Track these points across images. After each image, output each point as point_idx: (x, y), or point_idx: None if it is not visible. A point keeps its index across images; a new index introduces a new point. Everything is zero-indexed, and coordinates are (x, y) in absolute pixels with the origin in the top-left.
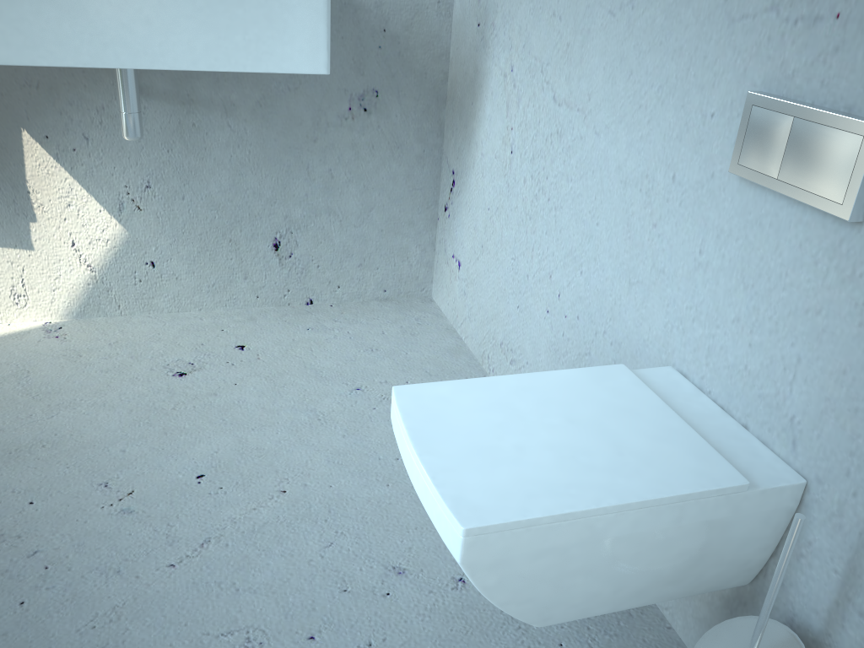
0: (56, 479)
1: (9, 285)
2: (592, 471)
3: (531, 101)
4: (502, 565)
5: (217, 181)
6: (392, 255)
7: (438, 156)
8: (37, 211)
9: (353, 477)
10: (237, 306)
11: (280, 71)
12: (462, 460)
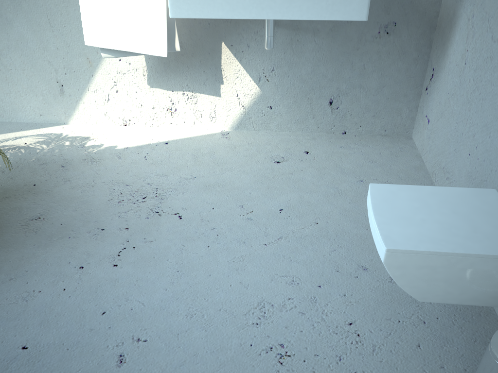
0: (223, 200)
1: (209, 112)
2: (456, 236)
3: (479, 37)
4: (402, 268)
5: (305, 69)
6: (392, 112)
7: (426, 59)
8: (224, 79)
9: (350, 223)
10: (307, 131)
11: (342, 19)
12: (393, 220)
